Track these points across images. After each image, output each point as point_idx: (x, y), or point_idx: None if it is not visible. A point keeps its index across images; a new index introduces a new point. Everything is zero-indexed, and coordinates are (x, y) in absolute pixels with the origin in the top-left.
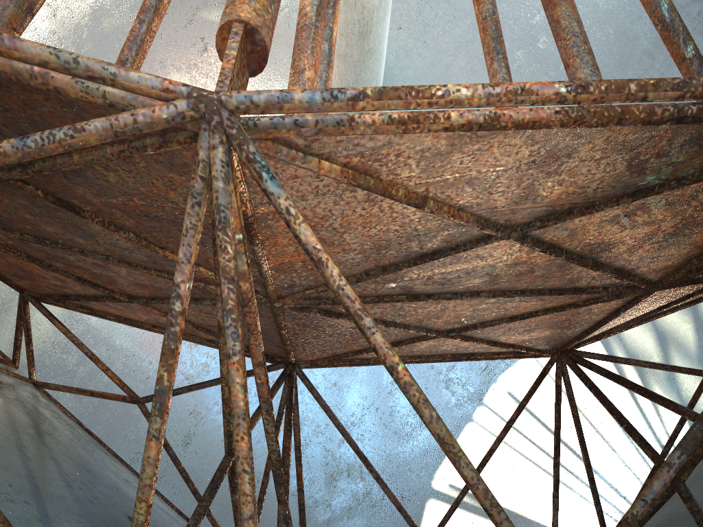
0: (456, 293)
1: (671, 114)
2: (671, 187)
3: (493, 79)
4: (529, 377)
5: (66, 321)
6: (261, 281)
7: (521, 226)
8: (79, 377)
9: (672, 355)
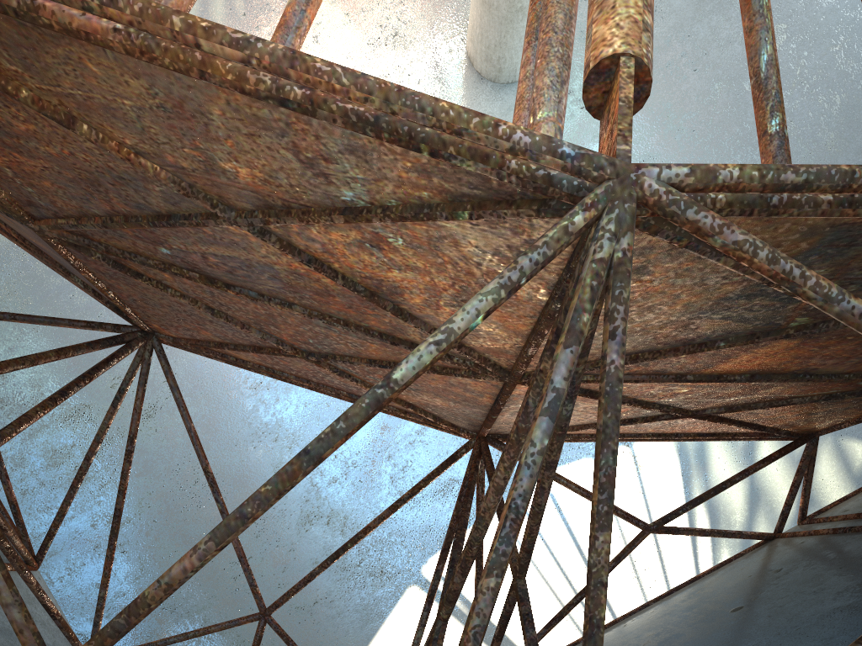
0: (263, 294)
1: (268, 90)
2: (379, 217)
3: (522, 70)
4: (582, 485)
5: None
6: None
7: (246, 212)
8: (46, 288)
9: (758, 520)
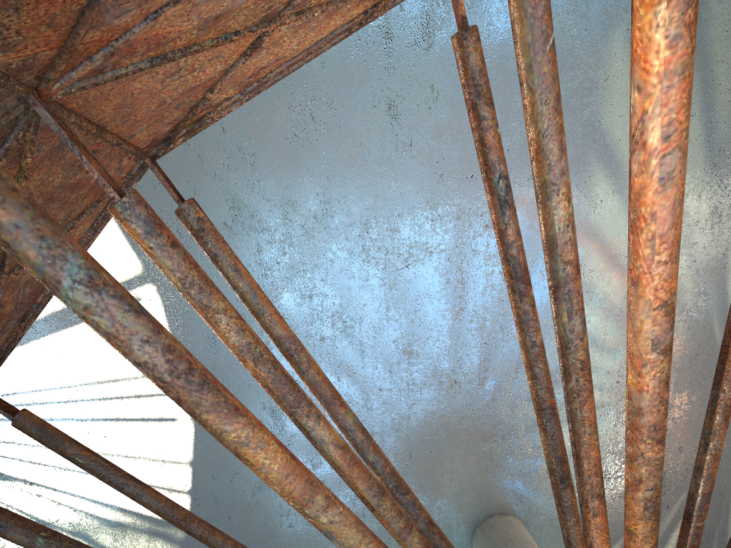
0: None
1: None
2: None
3: (232, 543)
4: (172, 445)
5: (597, 123)
6: (8, 73)
7: None
8: None
9: None
